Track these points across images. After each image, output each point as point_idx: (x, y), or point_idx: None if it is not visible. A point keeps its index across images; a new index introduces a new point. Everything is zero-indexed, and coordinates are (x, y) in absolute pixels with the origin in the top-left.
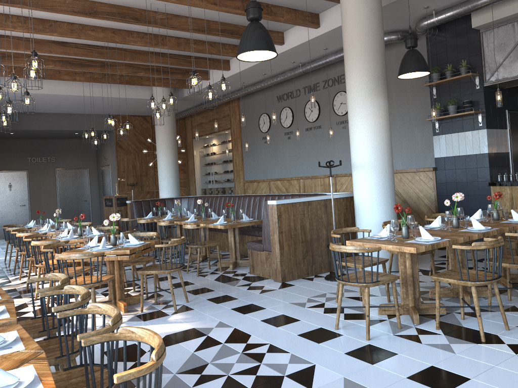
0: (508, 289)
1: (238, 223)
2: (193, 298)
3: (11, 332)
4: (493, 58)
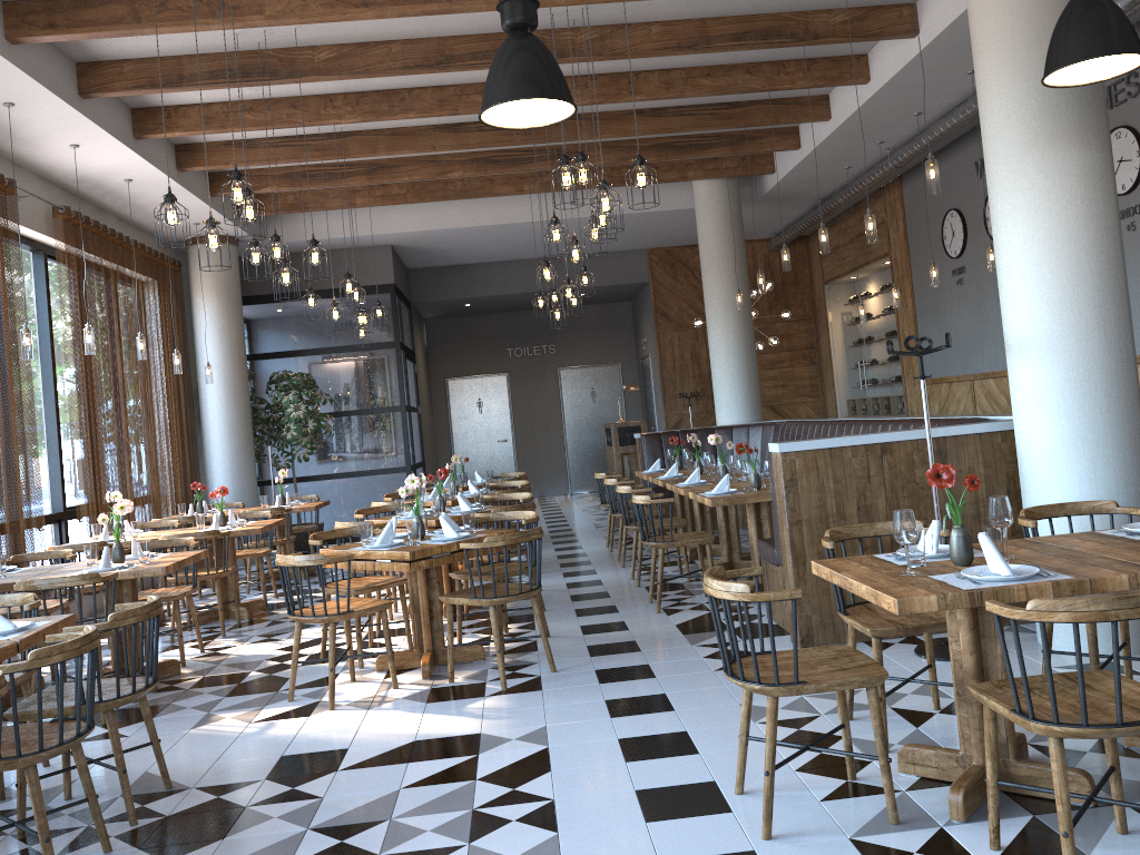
0: None
1: (754, 494)
2: (576, 665)
3: None
4: None
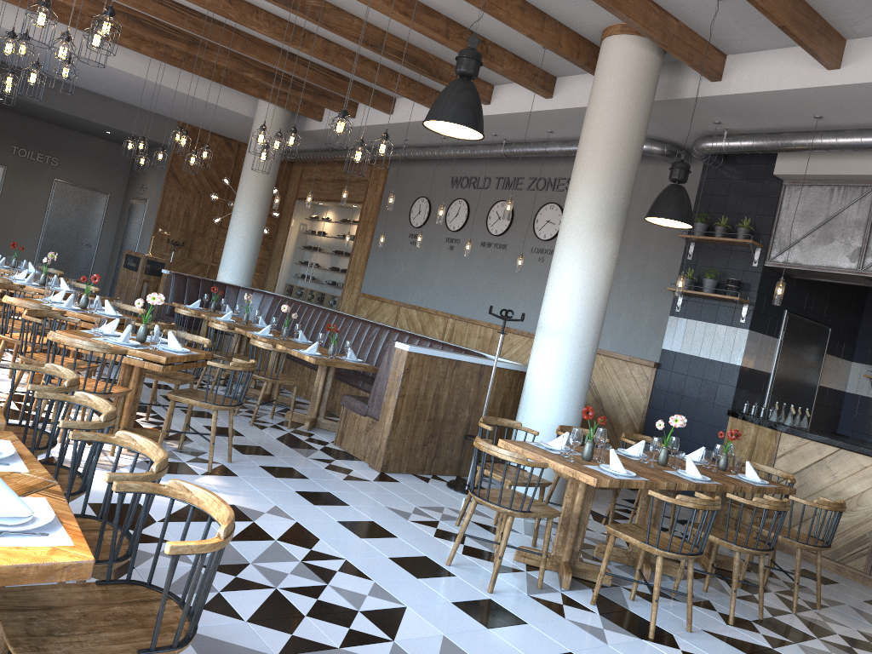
0: (708, 575)
1: (338, 361)
2: (240, 459)
3: (2, 441)
4: (790, 229)
